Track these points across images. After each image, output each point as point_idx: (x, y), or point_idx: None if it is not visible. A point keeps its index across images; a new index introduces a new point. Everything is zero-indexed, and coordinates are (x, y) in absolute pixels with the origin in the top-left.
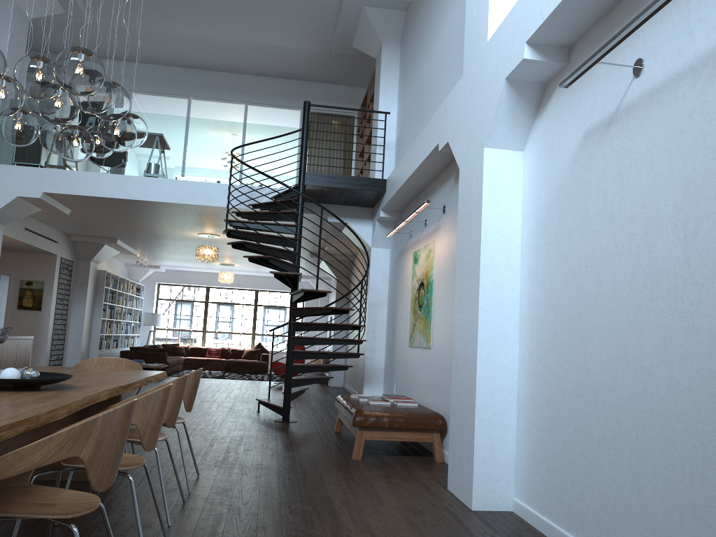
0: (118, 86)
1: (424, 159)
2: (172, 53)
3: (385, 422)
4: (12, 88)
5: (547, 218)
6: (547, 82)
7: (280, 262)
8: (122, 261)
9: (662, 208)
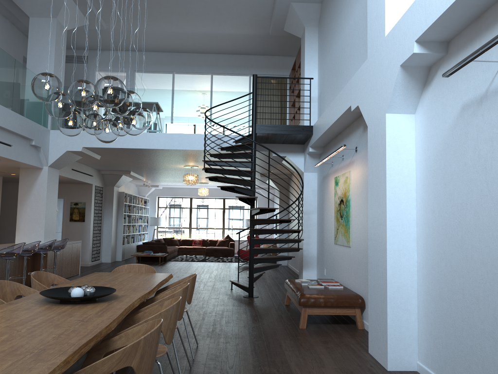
0: (134, 93)
1: (341, 115)
2: (160, 43)
3: (321, 302)
4: (66, 101)
5: (434, 165)
6: (431, 66)
7: (242, 189)
8: (133, 184)
9: None
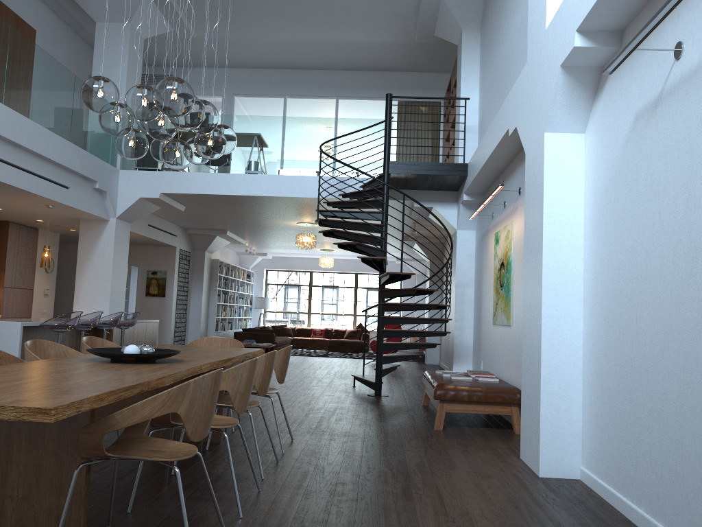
0: (208, 104)
1: (498, 144)
2: (267, 57)
3: (464, 396)
4: (124, 113)
5: (605, 198)
6: (603, 66)
7: (367, 247)
8: (233, 250)
9: (699, 187)
